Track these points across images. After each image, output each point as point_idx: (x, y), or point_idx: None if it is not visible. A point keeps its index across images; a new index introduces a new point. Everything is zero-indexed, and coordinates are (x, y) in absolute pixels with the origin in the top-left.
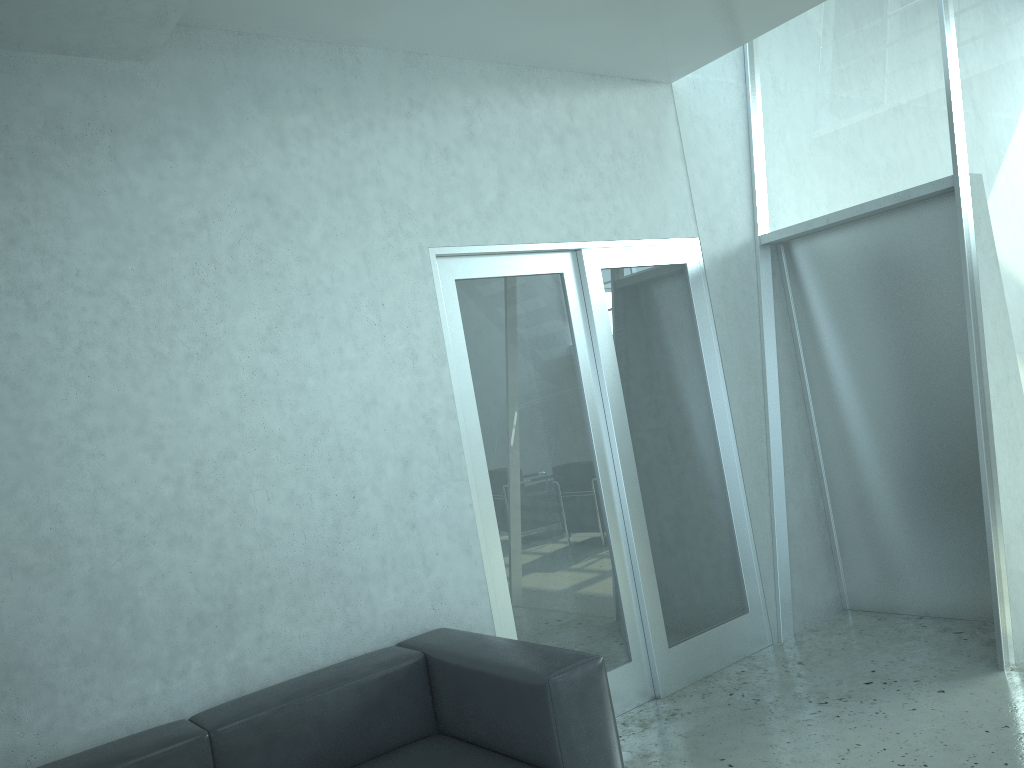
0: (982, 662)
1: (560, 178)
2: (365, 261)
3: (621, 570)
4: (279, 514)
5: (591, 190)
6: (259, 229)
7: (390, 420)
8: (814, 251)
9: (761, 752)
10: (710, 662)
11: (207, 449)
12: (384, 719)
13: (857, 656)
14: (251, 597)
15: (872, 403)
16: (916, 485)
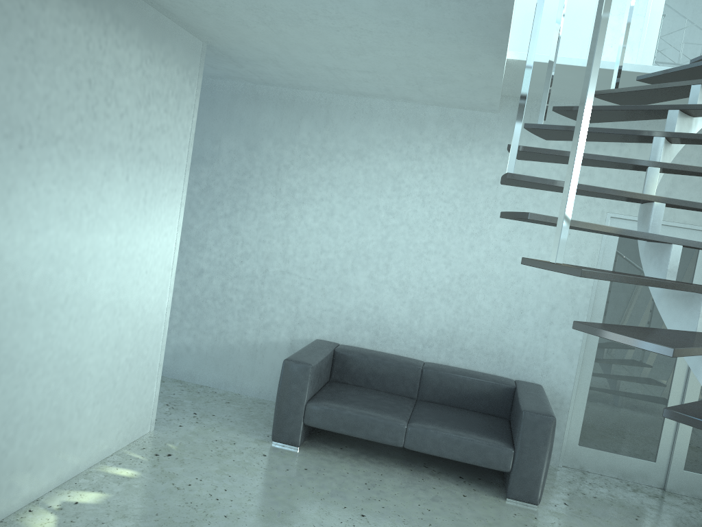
0: None
1: None
2: None
3: None
4: (486, 306)
5: None
6: (520, 188)
7: (552, 287)
8: None
9: (659, 526)
10: None
11: (466, 271)
12: (487, 400)
13: None
14: (463, 332)
15: None
16: None
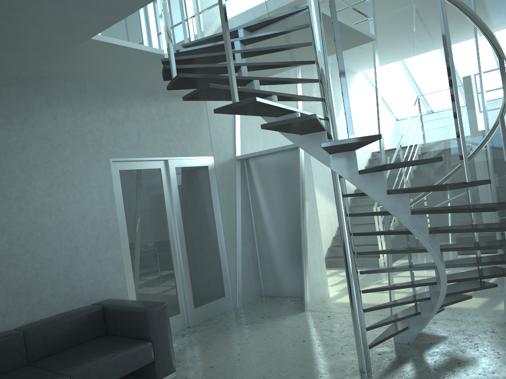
0: (300, 309)
1: (161, 133)
2: (85, 163)
3: (177, 279)
4: (49, 256)
5: (173, 138)
6: (45, 150)
7: (92, 222)
8: (255, 163)
9: (222, 339)
10: (210, 314)
11: (22, 231)
12: (87, 329)
13: (261, 310)
14: (37, 286)
15: (273, 219)
16: (286, 249)
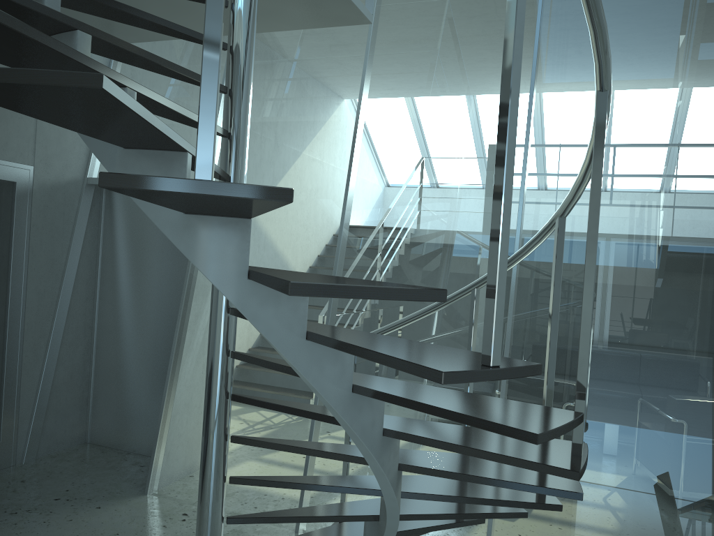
0: (139, 488)
1: None
2: None
3: None
4: None
5: None
6: None
7: None
8: (123, 199)
9: None
10: None
11: None
12: None
13: (66, 478)
14: None
15: (134, 308)
16: (146, 367)
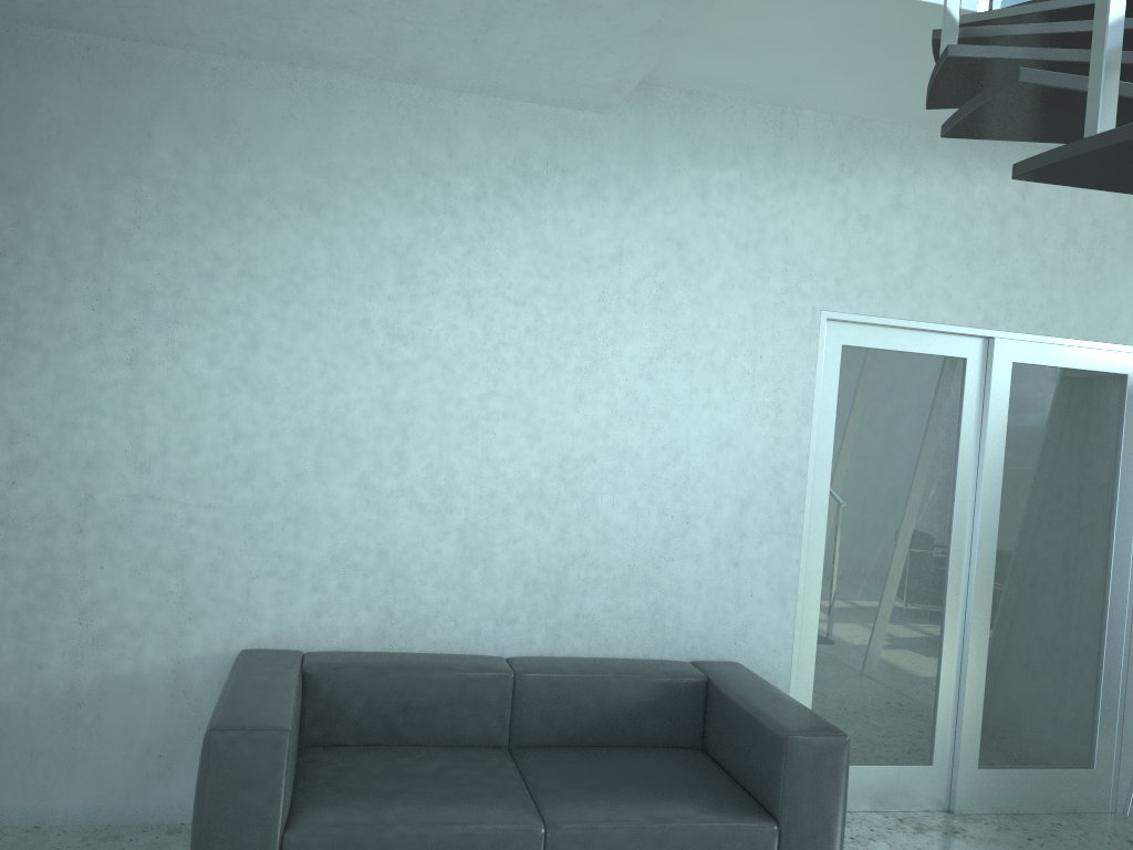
0: None
1: (990, 260)
2: (754, 313)
3: (946, 673)
4: (618, 519)
5: (1025, 277)
6: (664, 270)
7: (739, 463)
8: None
9: None
10: (1025, 801)
11: (573, 449)
12: (656, 718)
13: None
14: (578, 580)
15: None
16: None
